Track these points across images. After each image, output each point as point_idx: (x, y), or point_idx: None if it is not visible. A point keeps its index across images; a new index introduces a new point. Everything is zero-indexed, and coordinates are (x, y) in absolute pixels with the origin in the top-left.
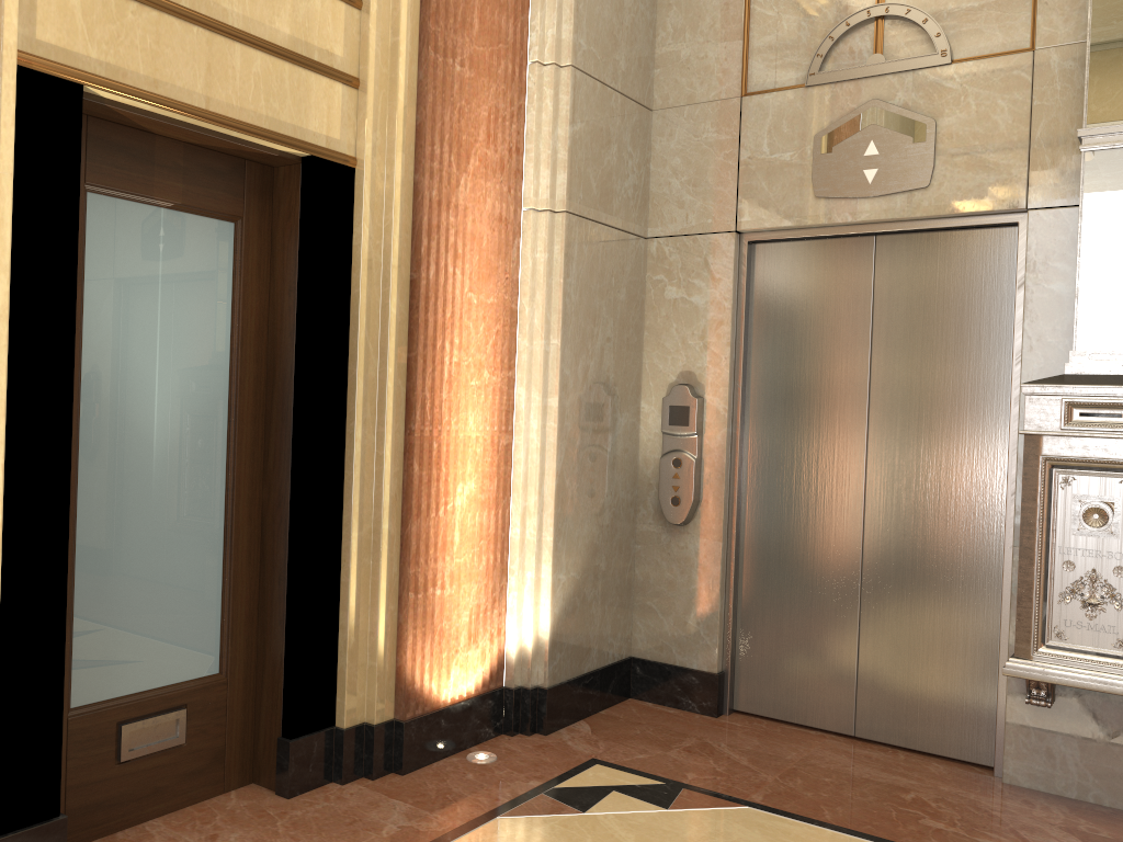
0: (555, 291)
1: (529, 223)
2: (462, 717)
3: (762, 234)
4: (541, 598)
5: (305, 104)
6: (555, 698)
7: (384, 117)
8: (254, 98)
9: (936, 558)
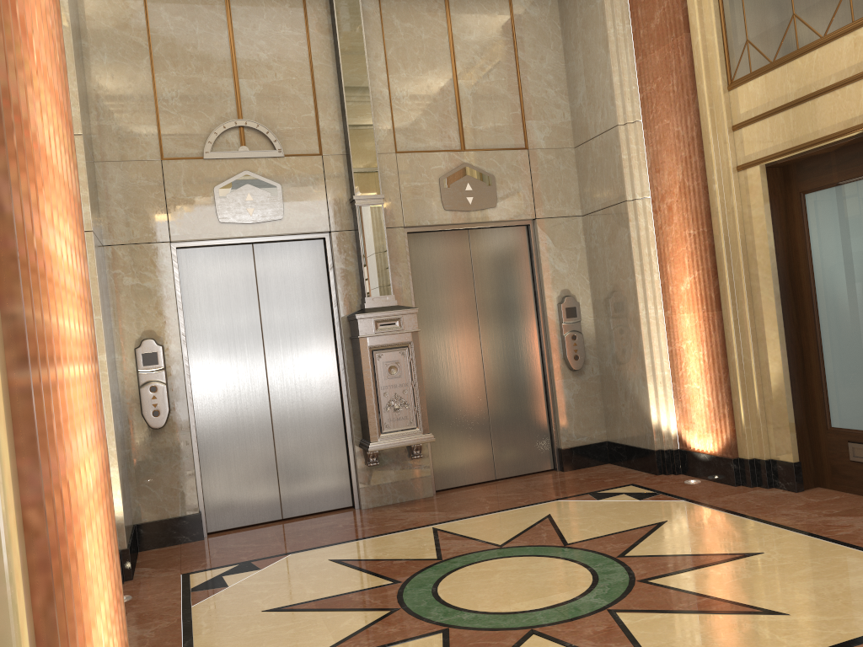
0: (93, 283)
1: None
2: None
3: (186, 243)
4: (112, 490)
5: None
6: (131, 554)
7: None
8: None
9: (310, 410)
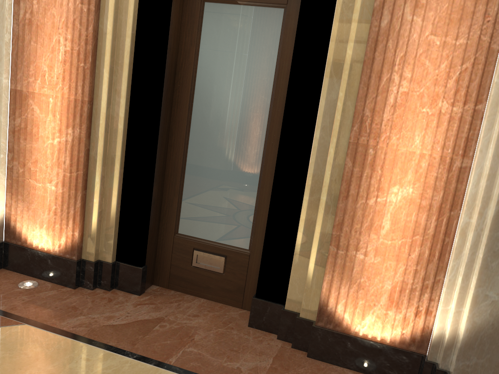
0: None
1: None
2: (369, 352)
3: None
4: (466, 303)
5: None
6: None
7: None
8: None
9: None
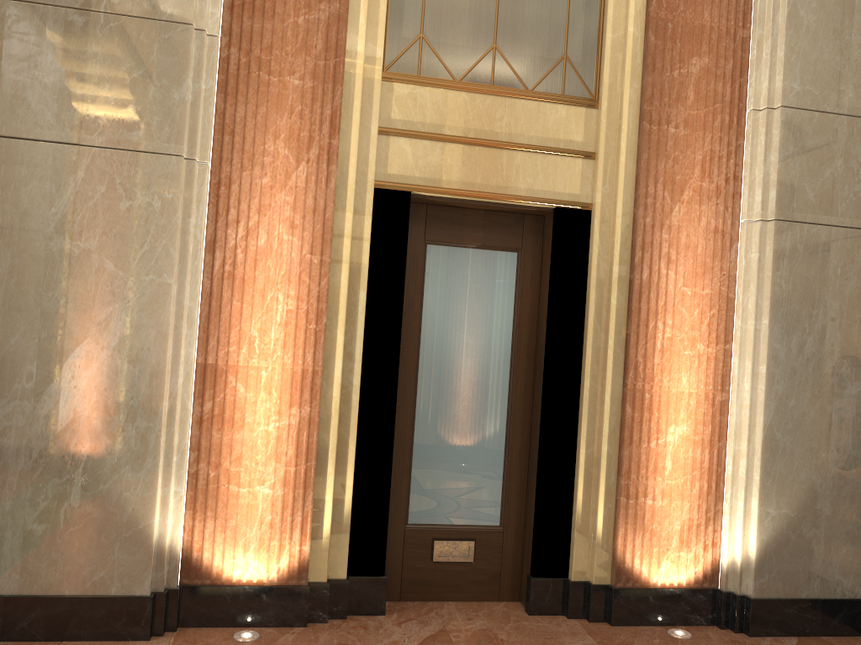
0: (766, 282)
1: (743, 231)
2: (670, 600)
3: None
4: (750, 524)
5: (552, 176)
6: (761, 609)
7: (612, 174)
8: (515, 179)
9: None
